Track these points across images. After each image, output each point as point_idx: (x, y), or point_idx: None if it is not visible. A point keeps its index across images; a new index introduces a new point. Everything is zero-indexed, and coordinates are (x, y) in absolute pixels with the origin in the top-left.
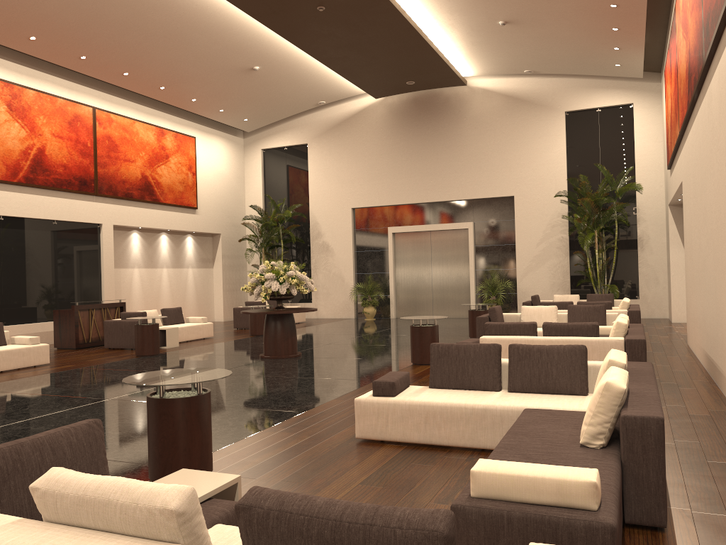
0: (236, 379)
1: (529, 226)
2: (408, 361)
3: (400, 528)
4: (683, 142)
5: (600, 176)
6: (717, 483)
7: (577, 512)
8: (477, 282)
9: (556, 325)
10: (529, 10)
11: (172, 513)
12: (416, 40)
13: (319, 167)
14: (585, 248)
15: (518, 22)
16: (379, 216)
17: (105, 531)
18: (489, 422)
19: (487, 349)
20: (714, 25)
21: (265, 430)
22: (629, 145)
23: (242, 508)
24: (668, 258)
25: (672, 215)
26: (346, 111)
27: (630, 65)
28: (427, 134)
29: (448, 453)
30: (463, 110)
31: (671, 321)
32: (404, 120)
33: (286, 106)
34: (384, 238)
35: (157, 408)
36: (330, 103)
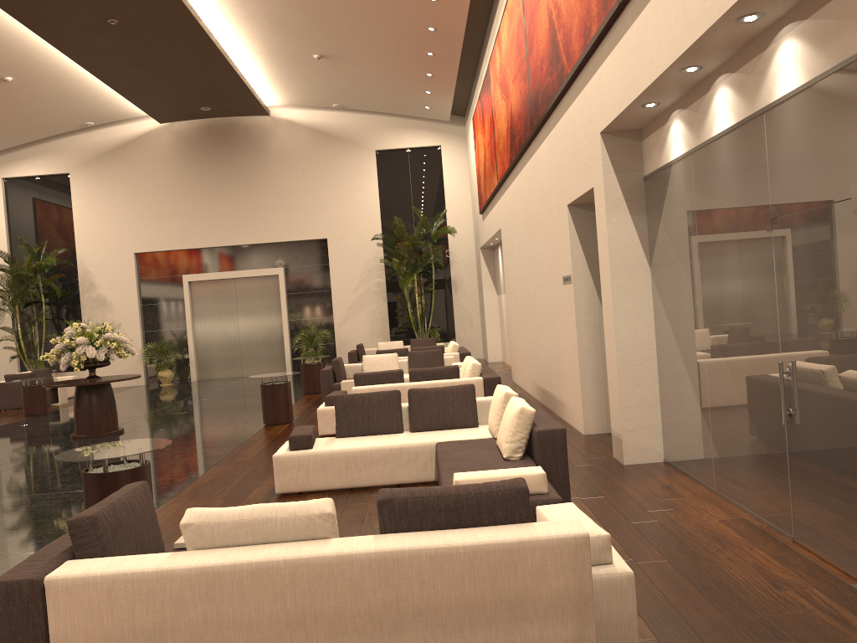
0: (70, 463)
1: (345, 271)
2: (258, 423)
3: (500, 491)
4: (501, 192)
5: (414, 218)
6: (588, 479)
7: (535, 496)
8: (291, 333)
9: (422, 370)
10: (347, 48)
11: (329, 515)
12: (221, 65)
13: (87, 202)
14: (406, 292)
15: (334, 57)
16: (171, 262)
17: (262, 543)
18: (406, 459)
19: (389, 395)
20: (545, 104)
21: (168, 502)
22: (439, 187)
23: (385, 501)
24: (482, 300)
25: (484, 258)
26: (121, 135)
27: (439, 108)
28: (225, 168)
29: (371, 492)
30: (266, 142)
31: (487, 361)
32: (196, 151)
33: (40, 125)
34: (178, 288)
35: (103, 483)
36: (99, 124)
